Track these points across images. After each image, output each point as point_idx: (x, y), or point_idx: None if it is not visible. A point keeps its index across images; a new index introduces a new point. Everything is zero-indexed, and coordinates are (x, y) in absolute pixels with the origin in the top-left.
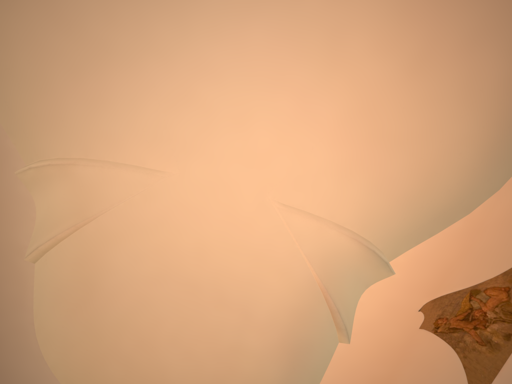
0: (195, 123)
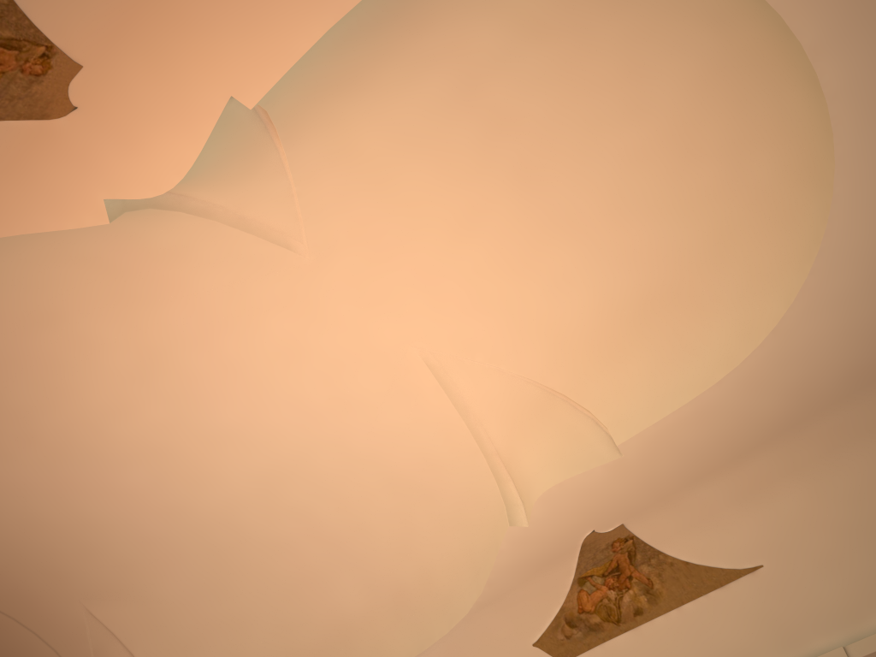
0: (351, 377)
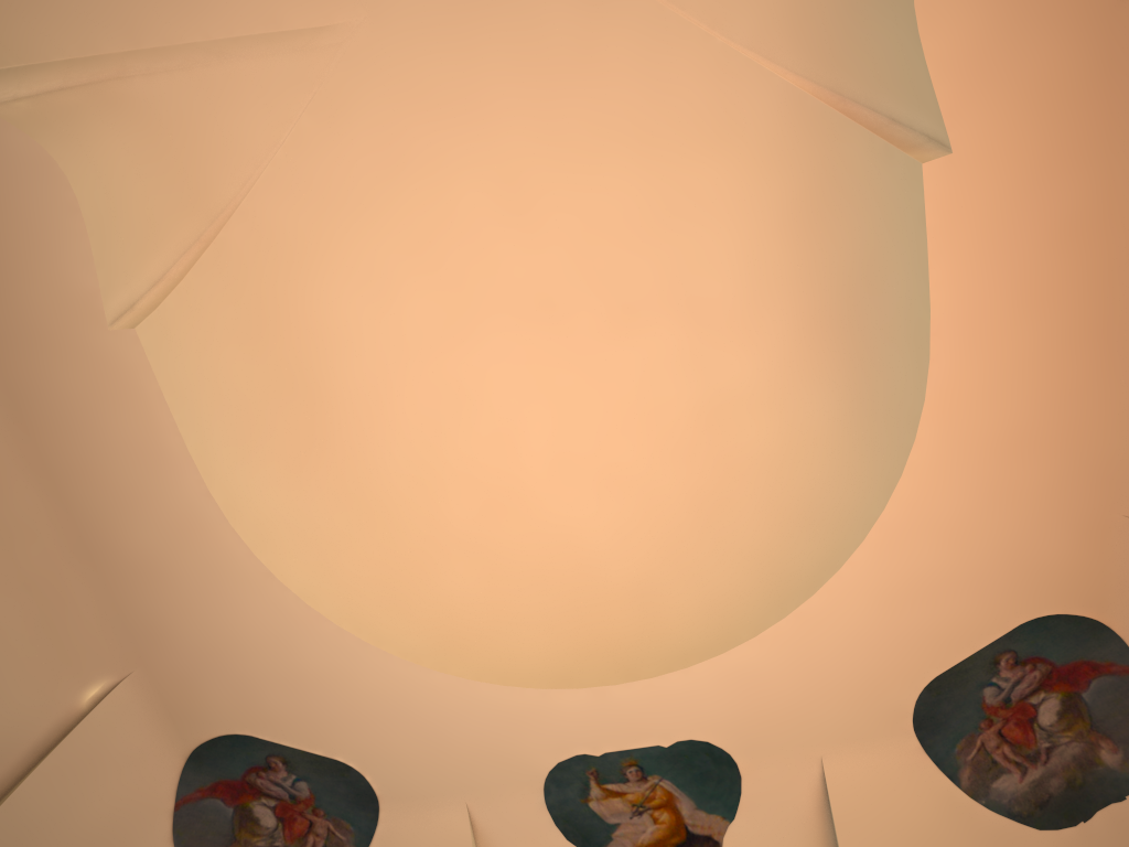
0: None
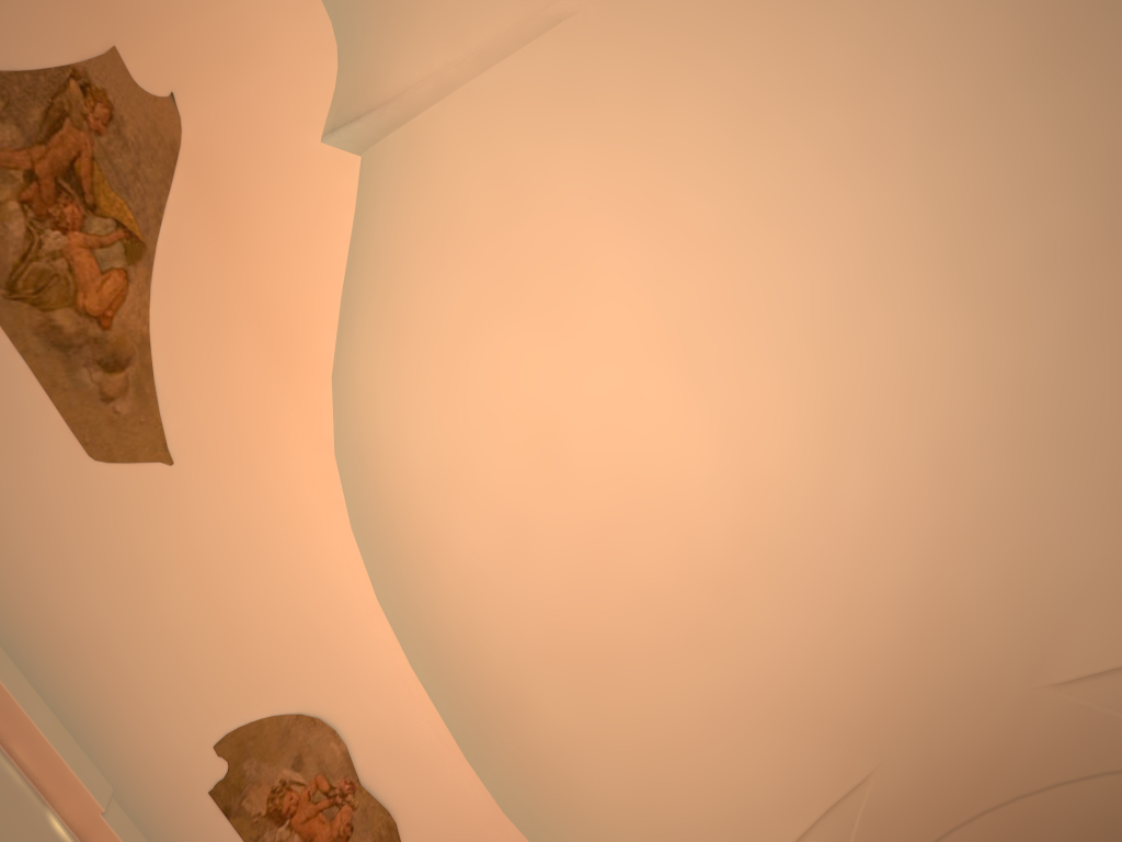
0: (825, 46)
